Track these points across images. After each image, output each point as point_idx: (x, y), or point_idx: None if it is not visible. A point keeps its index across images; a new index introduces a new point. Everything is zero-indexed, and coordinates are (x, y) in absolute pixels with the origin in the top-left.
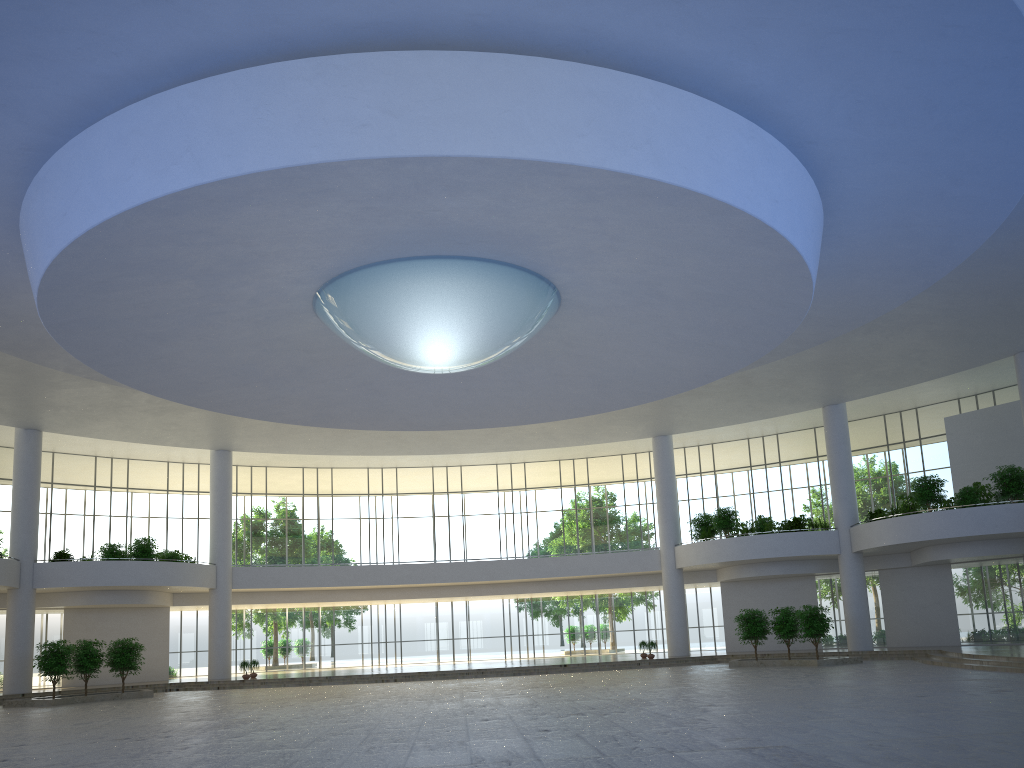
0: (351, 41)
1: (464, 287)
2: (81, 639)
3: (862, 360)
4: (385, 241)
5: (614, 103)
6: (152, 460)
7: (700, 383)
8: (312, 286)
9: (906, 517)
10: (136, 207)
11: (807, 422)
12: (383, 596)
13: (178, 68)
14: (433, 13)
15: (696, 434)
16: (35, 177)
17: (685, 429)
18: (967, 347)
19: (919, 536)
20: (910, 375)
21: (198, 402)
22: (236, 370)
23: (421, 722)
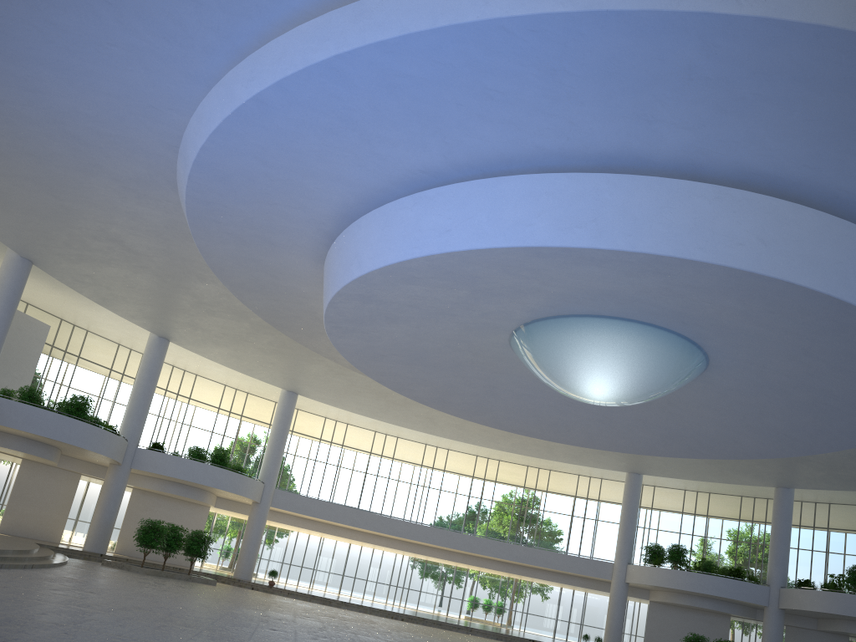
0: (739, 179)
1: (659, 351)
2: (138, 516)
3: (832, 463)
4: (633, 306)
5: None
6: (214, 380)
7: (749, 457)
8: (535, 316)
9: (840, 594)
10: (528, 247)
11: (740, 491)
12: (375, 541)
13: (598, 159)
14: (817, 181)
15: (650, 476)
16: (419, 193)
17: (657, 473)
18: None
19: (849, 612)
20: None
21: (364, 367)
22: (414, 353)
23: None
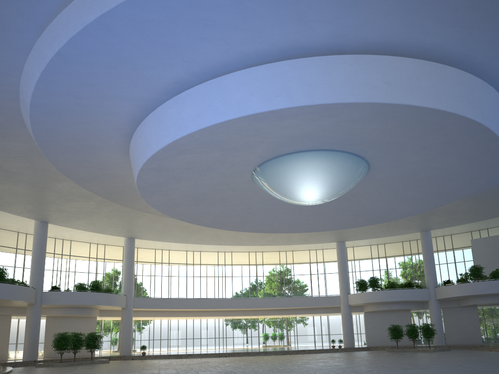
0: (365, 49)
1: (340, 165)
2: (53, 332)
3: (448, 211)
4: (319, 141)
5: (470, 88)
6: (82, 241)
7: (403, 217)
8: (263, 159)
9: (468, 283)
10: (249, 115)
11: (401, 239)
12: (200, 314)
13: (280, 52)
14: (411, 41)
15: (349, 242)
16: (176, 96)
17: (353, 239)
18: (497, 208)
19: (474, 292)
20: (466, 219)
21: (169, 212)
22: (196, 197)
23: (336, 372)
